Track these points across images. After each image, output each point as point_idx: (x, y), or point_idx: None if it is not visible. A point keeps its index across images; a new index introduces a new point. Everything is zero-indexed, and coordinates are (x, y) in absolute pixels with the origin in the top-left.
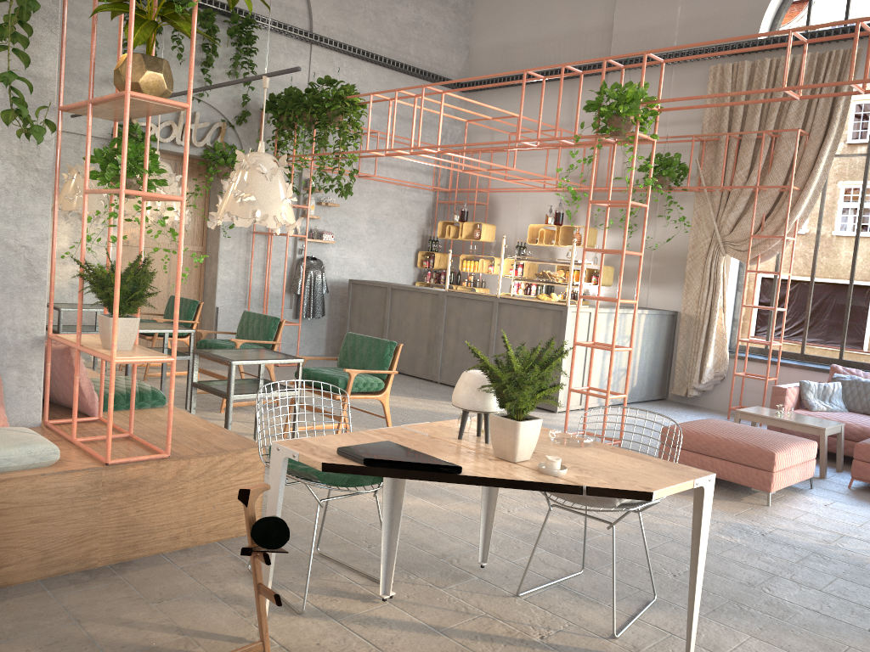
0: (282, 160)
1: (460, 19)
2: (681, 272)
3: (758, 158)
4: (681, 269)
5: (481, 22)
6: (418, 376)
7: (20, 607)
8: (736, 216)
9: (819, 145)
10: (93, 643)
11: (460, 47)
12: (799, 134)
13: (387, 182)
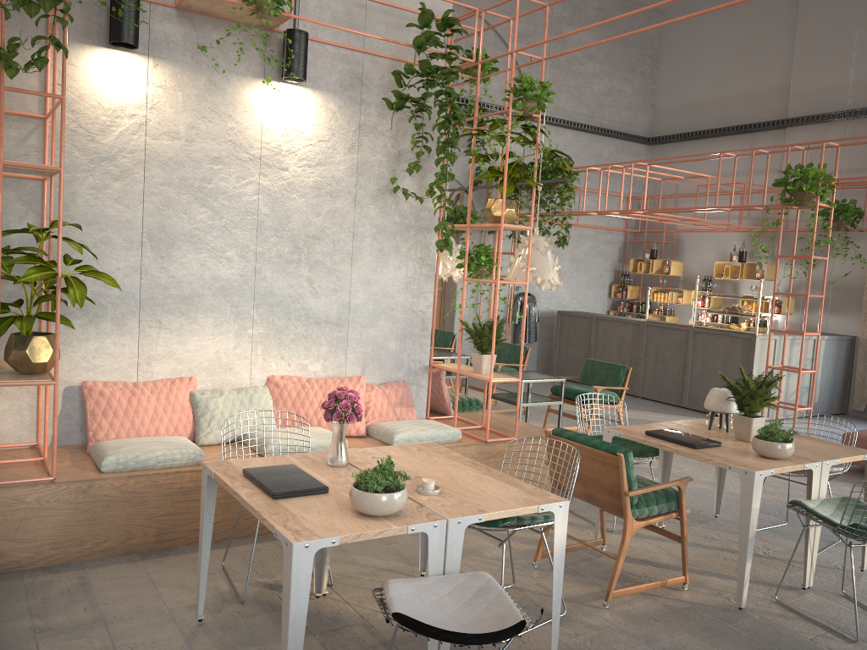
0: (551, 240)
1: (647, 82)
2: (859, 301)
3: None
4: (859, 299)
5: (665, 84)
6: None
7: None
8: None
9: None
10: (506, 536)
11: (646, 107)
12: None
13: (586, 227)
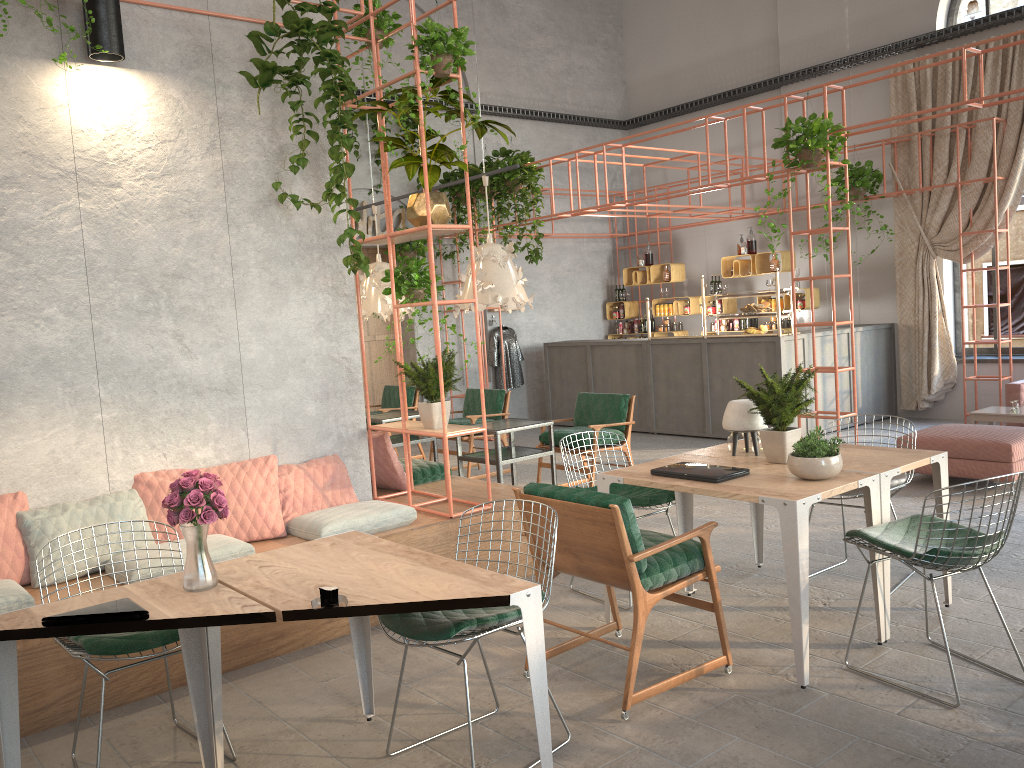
0: (509, 247)
1: (612, 55)
2: (891, 281)
3: (955, 152)
4: (891, 279)
5: (634, 54)
6: (632, 430)
7: None
8: (941, 215)
9: (1018, 130)
10: (489, 640)
11: (616, 84)
12: (996, 121)
13: (564, 238)
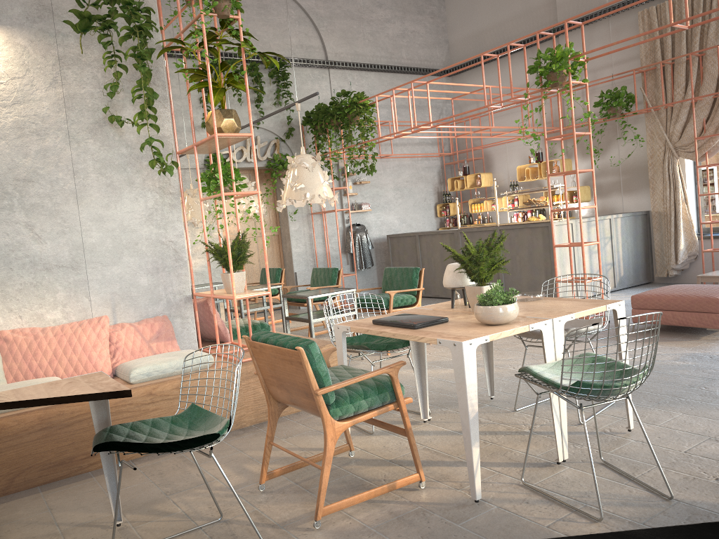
0: (318, 156)
1: (437, 21)
2: (646, 178)
3: (690, 75)
4: (646, 176)
5: (453, 20)
6: (450, 297)
7: (208, 448)
8: (681, 125)
9: None
10: (252, 459)
11: (440, 43)
12: None
13: (403, 157)
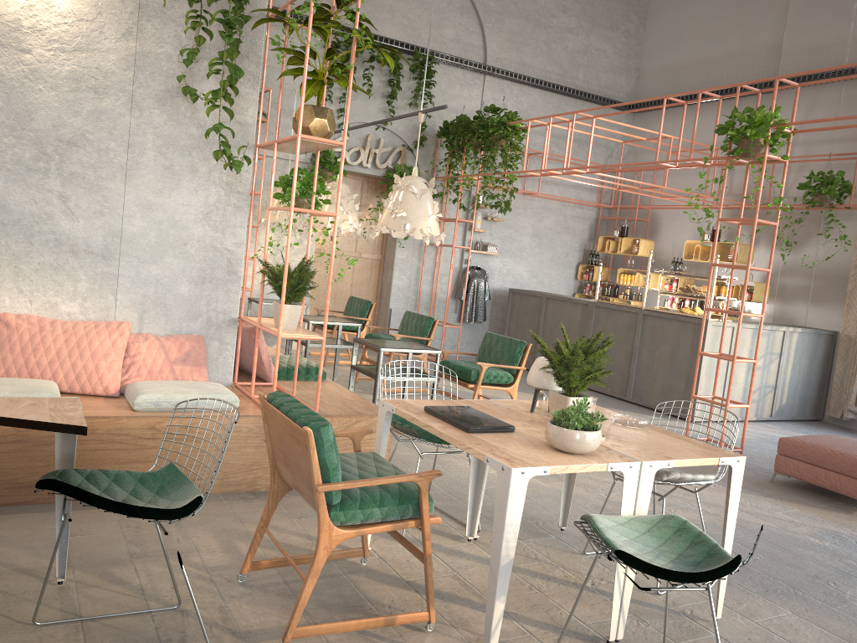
0: (431, 182)
1: (631, 43)
2: (843, 291)
3: None
4: (843, 289)
5: (651, 45)
6: None
7: (205, 508)
8: None
9: None
10: (248, 536)
11: (629, 70)
12: None
13: (551, 199)
